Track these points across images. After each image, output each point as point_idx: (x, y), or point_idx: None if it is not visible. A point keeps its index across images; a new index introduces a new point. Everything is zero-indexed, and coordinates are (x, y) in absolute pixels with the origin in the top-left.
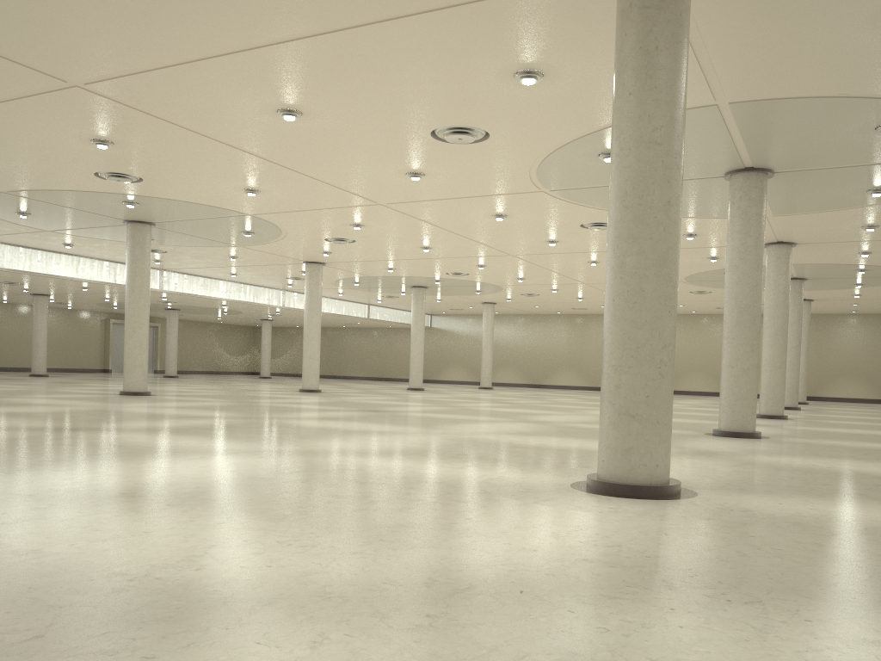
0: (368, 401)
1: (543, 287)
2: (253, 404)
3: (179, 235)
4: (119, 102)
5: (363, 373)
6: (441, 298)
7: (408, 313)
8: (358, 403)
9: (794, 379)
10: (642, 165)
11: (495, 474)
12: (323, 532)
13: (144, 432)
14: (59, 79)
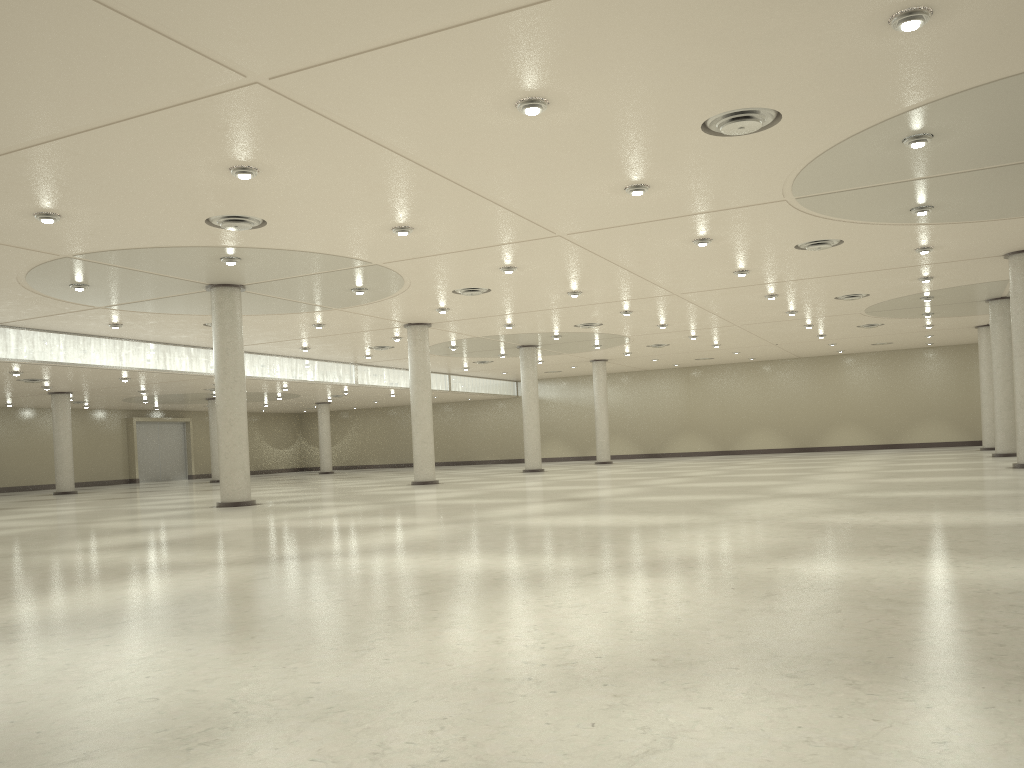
0: (527, 489)
1: (682, 334)
2: (406, 504)
3: (267, 300)
4: (302, 105)
5: (438, 457)
6: (545, 358)
7: (492, 381)
8: (522, 492)
9: (1012, 419)
10: None
11: None
12: None
13: (388, 553)
14: (238, 73)
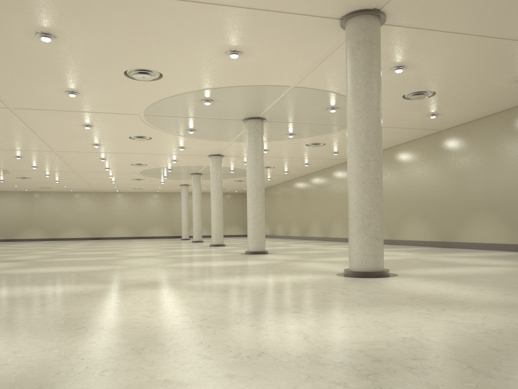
0: None
1: (42, 173)
2: None
3: None
4: None
5: None
6: None
7: None
8: None
9: (200, 226)
10: (374, 118)
11: (297, 277)
12: (412, 305)
13: None
14: None
